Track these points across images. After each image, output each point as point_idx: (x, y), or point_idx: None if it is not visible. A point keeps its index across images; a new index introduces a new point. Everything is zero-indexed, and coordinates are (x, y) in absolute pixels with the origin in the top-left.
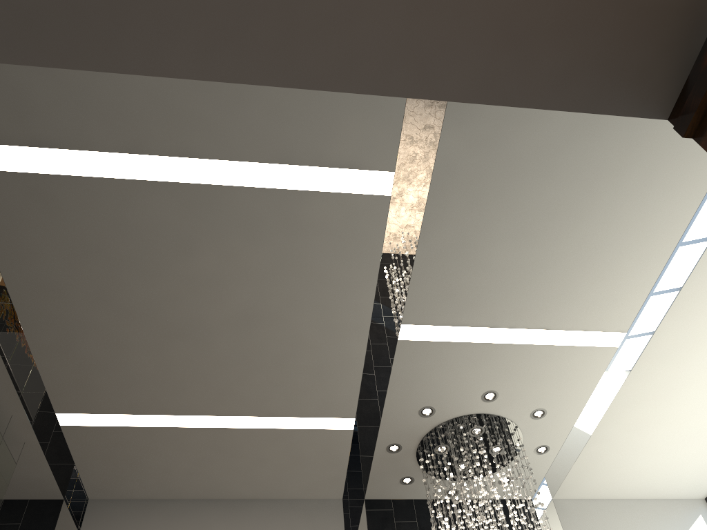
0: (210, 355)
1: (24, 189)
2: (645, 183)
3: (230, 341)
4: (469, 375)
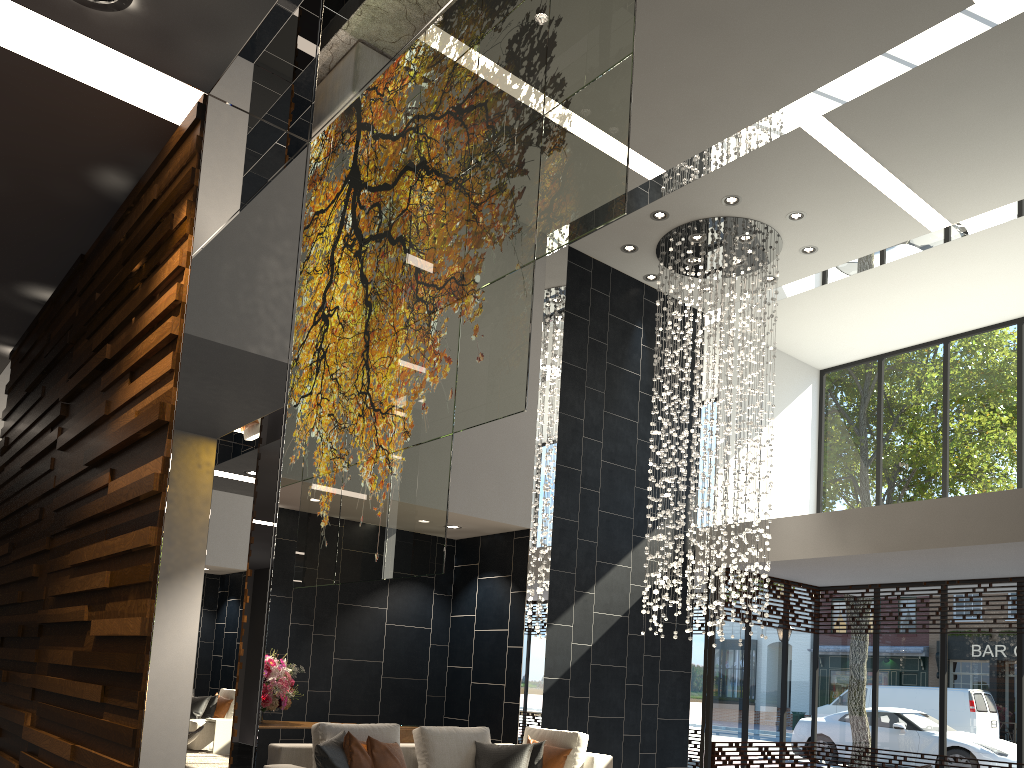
0: None
1: None
2: None
3: (658, 30)
4: (806, 190)
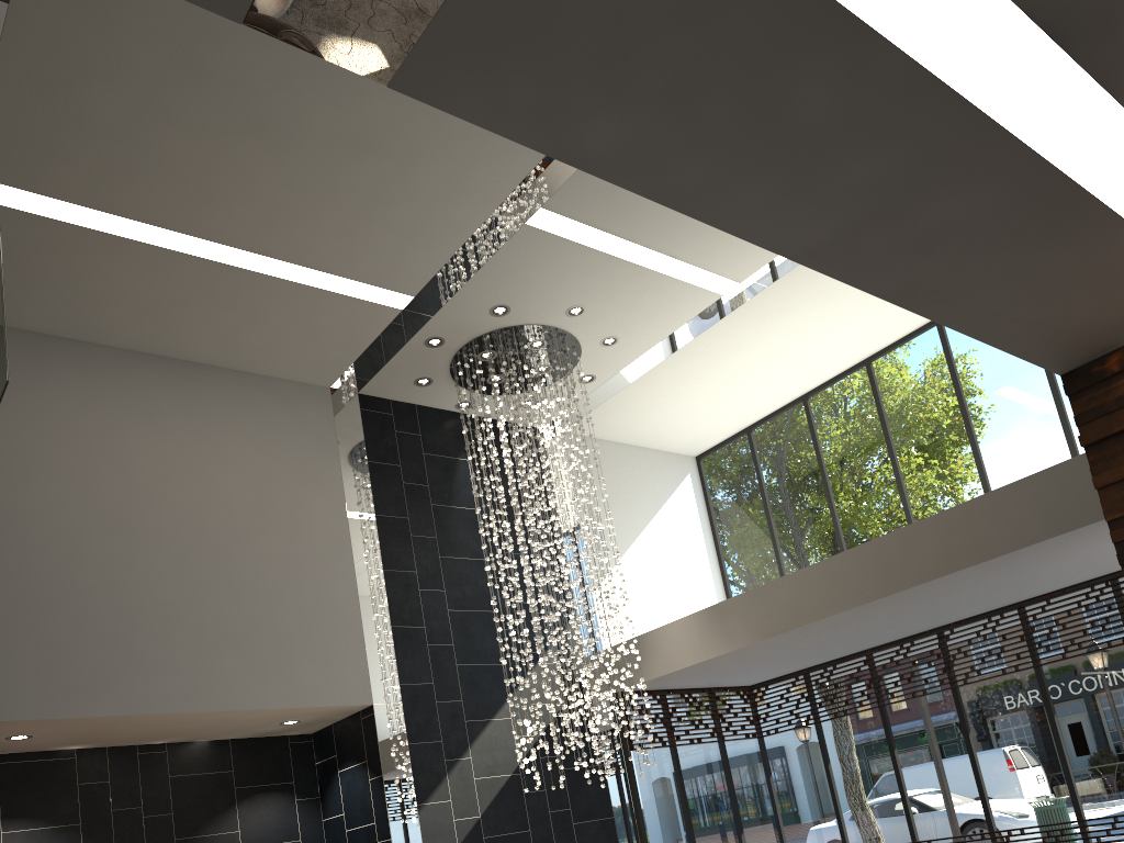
0: (281, 170)
1: None
2: None
3: (321, 161)
4: (570, 284)
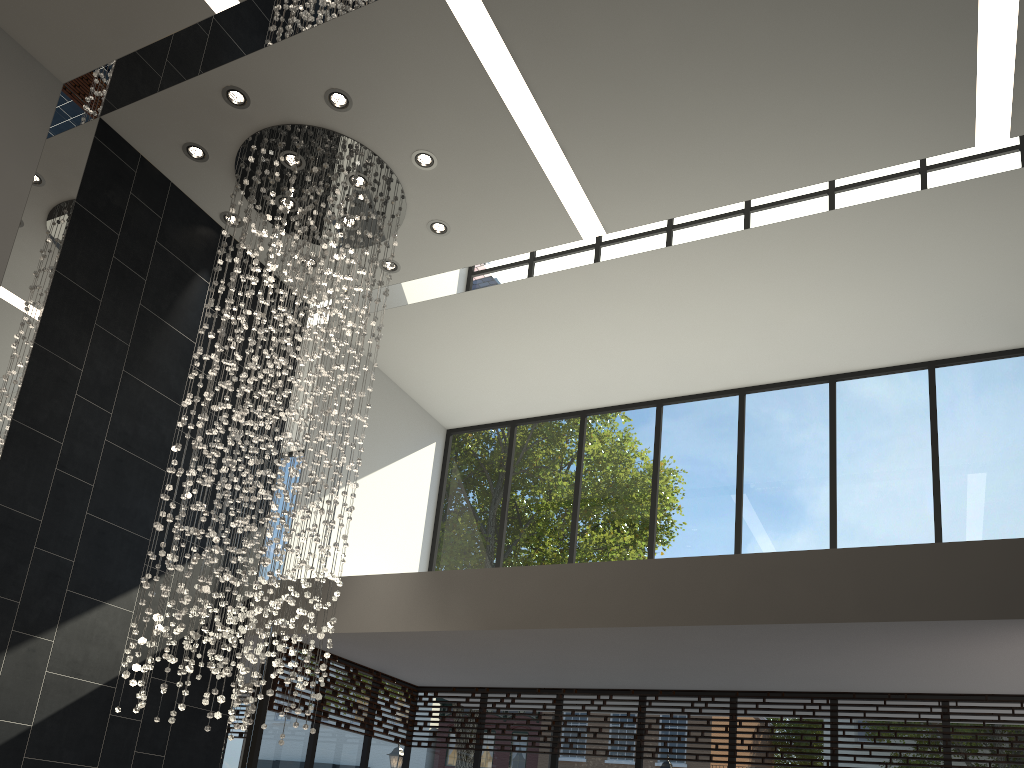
0: None
1: None
2: (799, 125)
3: None
4: (438, 115)
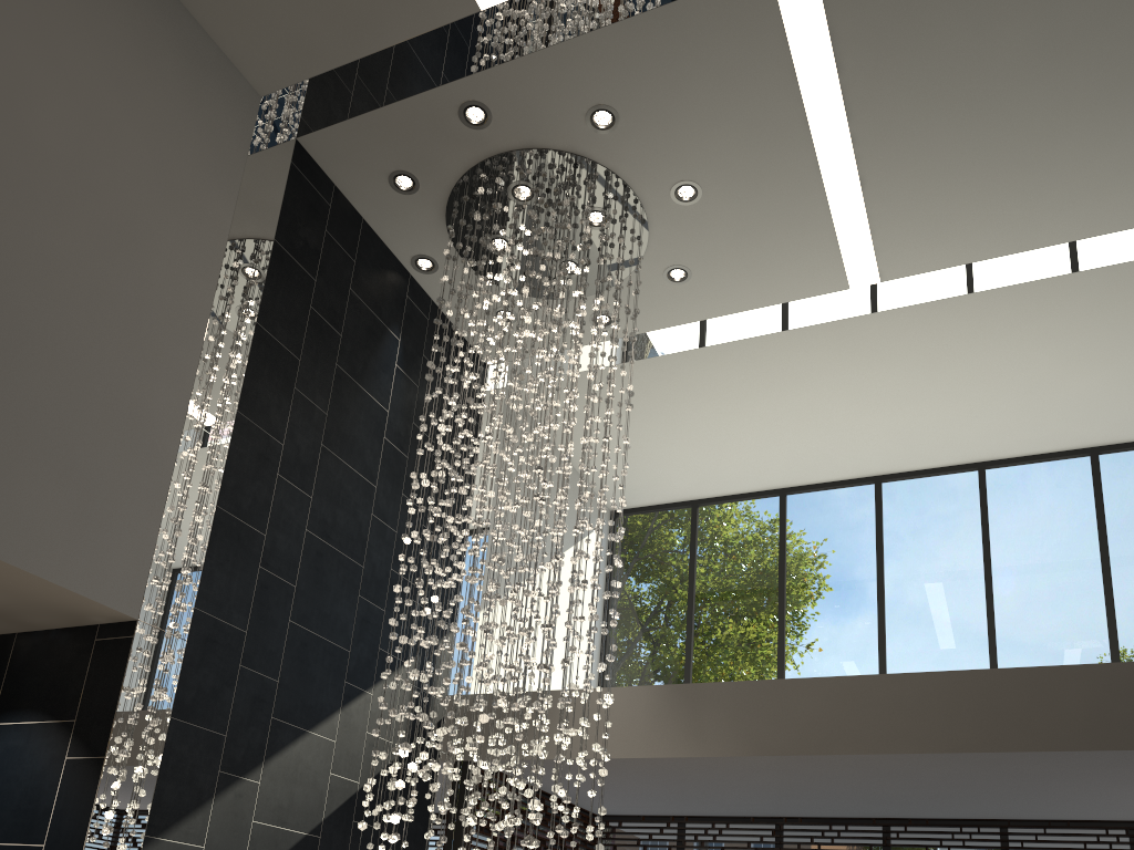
0: None
1: None
2: None
3: None
4: (721, 138)
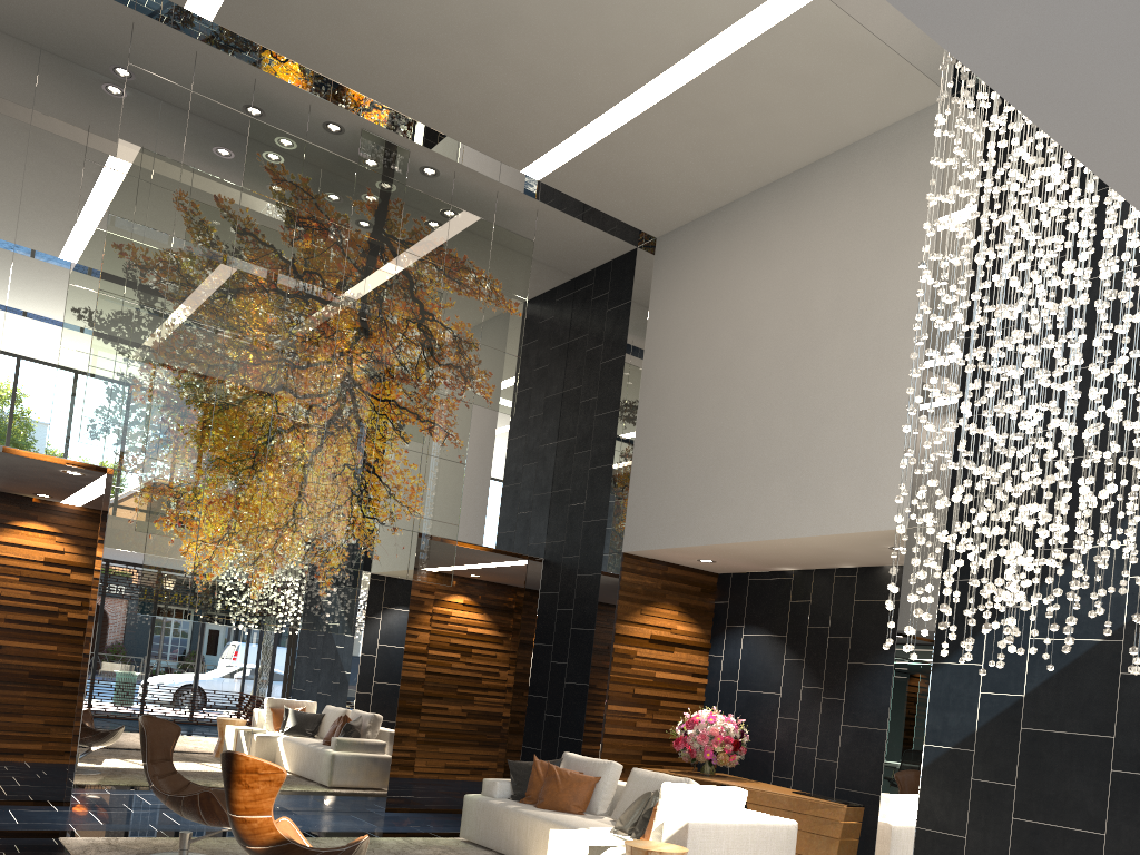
0: (543, 30)
1: (248, 2)
2: None
3: (537, 1)
4: None
